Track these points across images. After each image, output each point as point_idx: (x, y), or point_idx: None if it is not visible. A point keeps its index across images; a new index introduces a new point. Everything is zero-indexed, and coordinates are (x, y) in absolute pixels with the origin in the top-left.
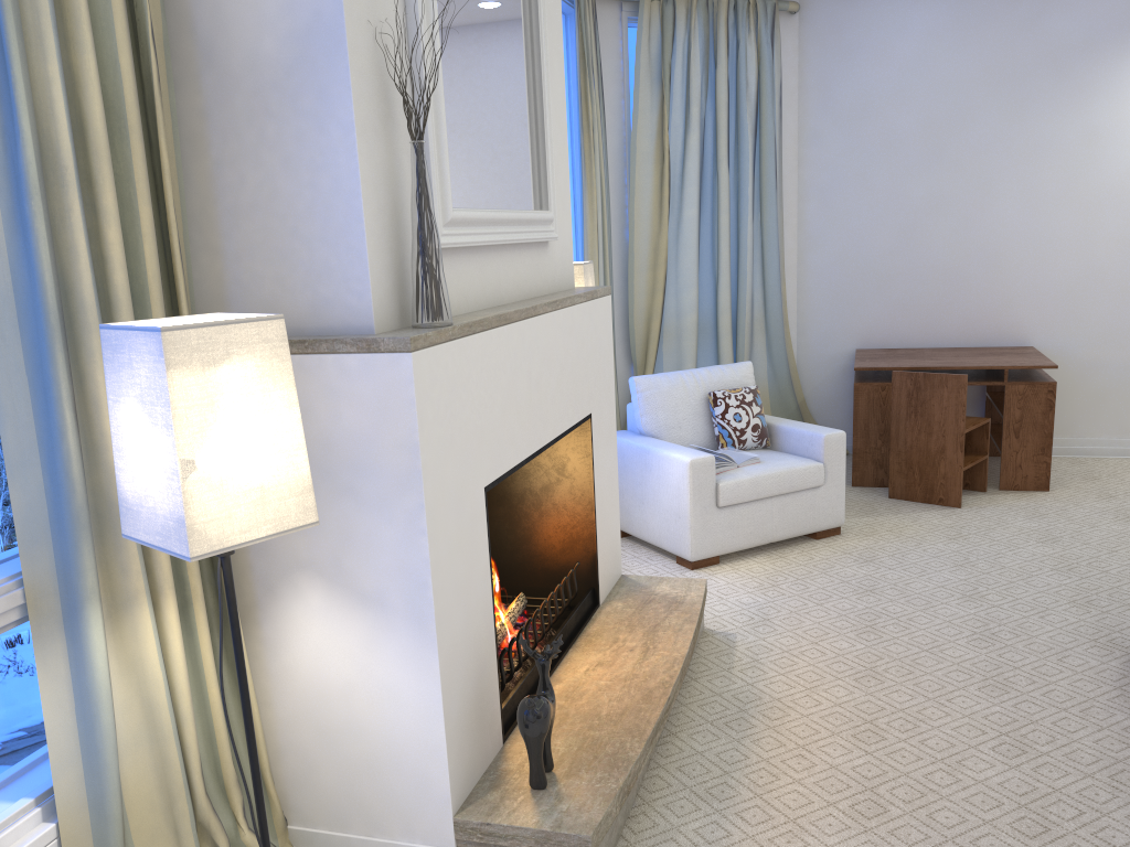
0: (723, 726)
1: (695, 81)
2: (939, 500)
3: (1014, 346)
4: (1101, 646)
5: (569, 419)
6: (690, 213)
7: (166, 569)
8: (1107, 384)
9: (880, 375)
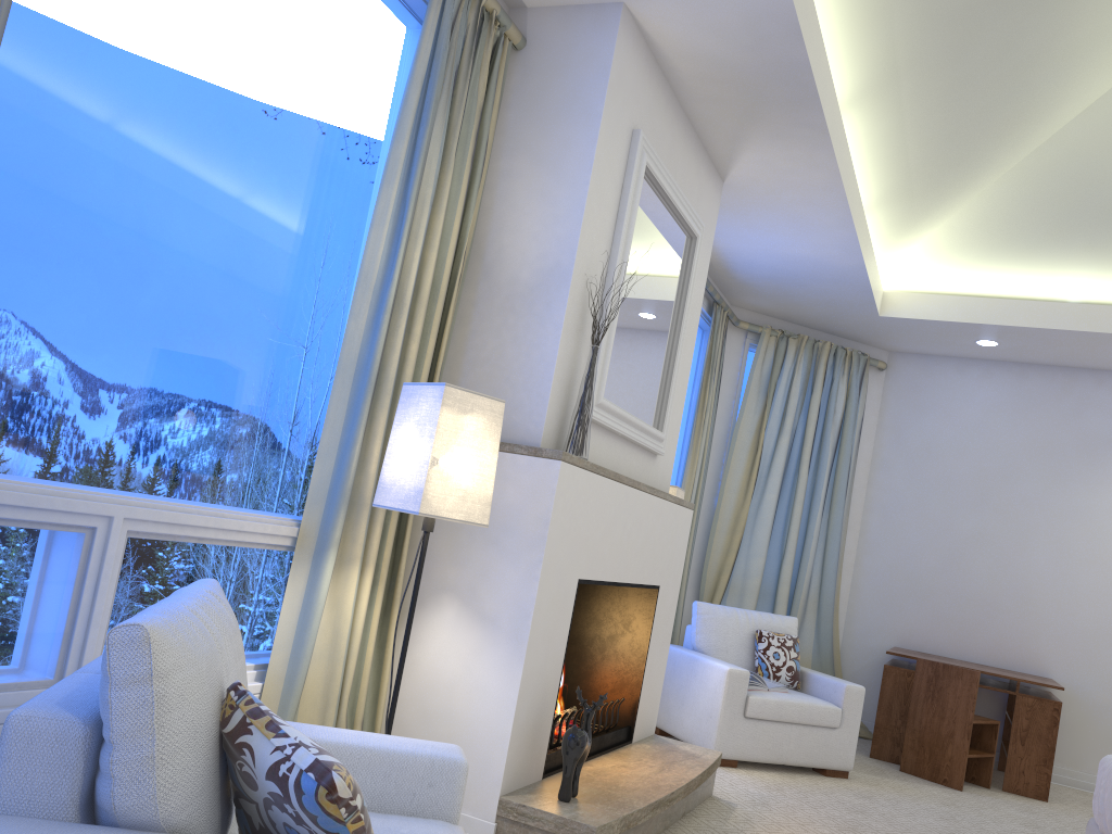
0: None
1: (793, 399)
2: (943, 780)
3: (1035, 675)
4: None
5: (643, 578)
6: (770, 496)
7: (375, 550)
8: None
9: (909, 666)
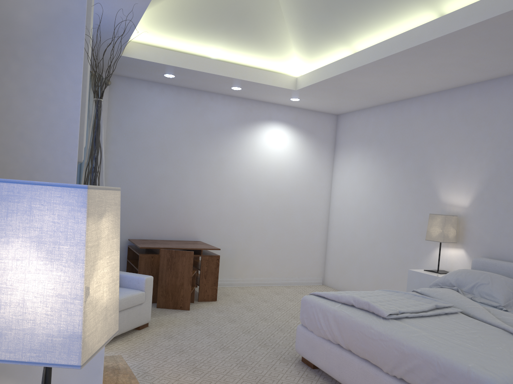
0: None
1: None
2: (180, 307)
3: (194, 240)
4: (283, 361)
5: None
6: None
7: None
8: (225, 257)
9: (147, 251)
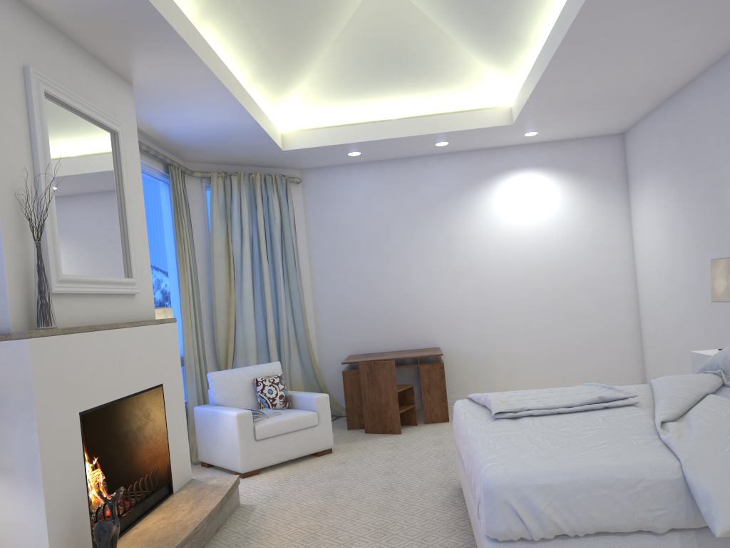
0: (234, 546)
1: (245, 216)
2: (390, 430)
3: (430, 347)
4: (443, 486)
5: (145, 384)
6: (247, 284)
7: None
8: (479, 364)
9: (358, 366)
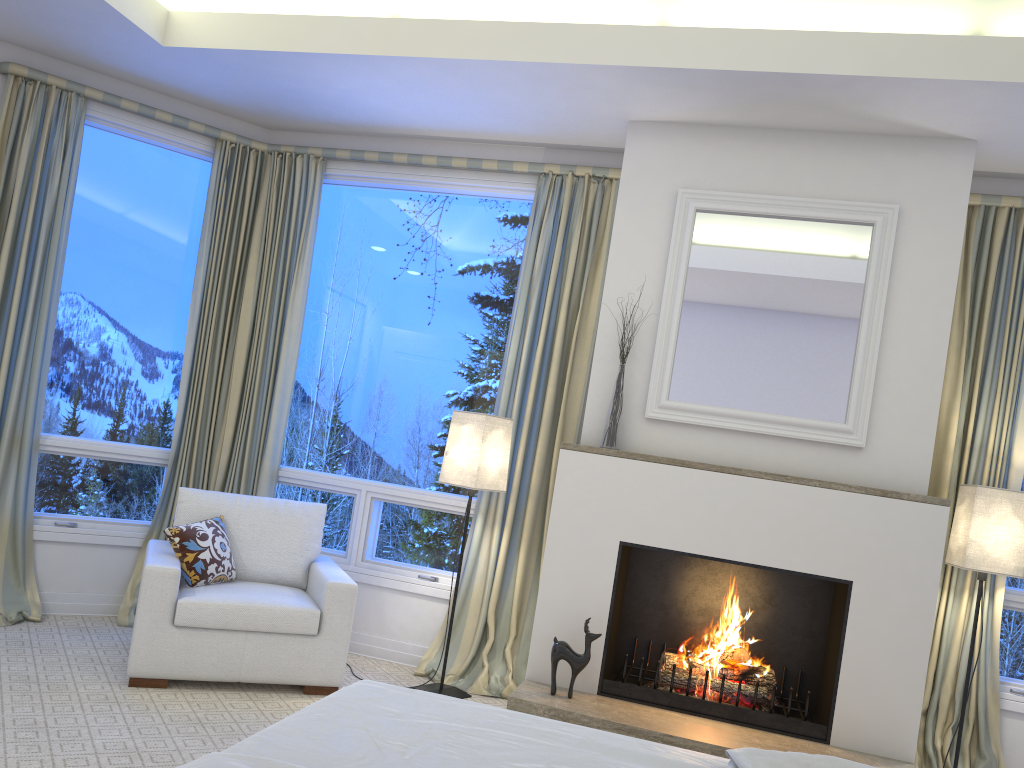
0: None
1: None
2: None
3: None
4: None
5: (791, 564)
6: None
7: (507, 517)
8: None
9: None
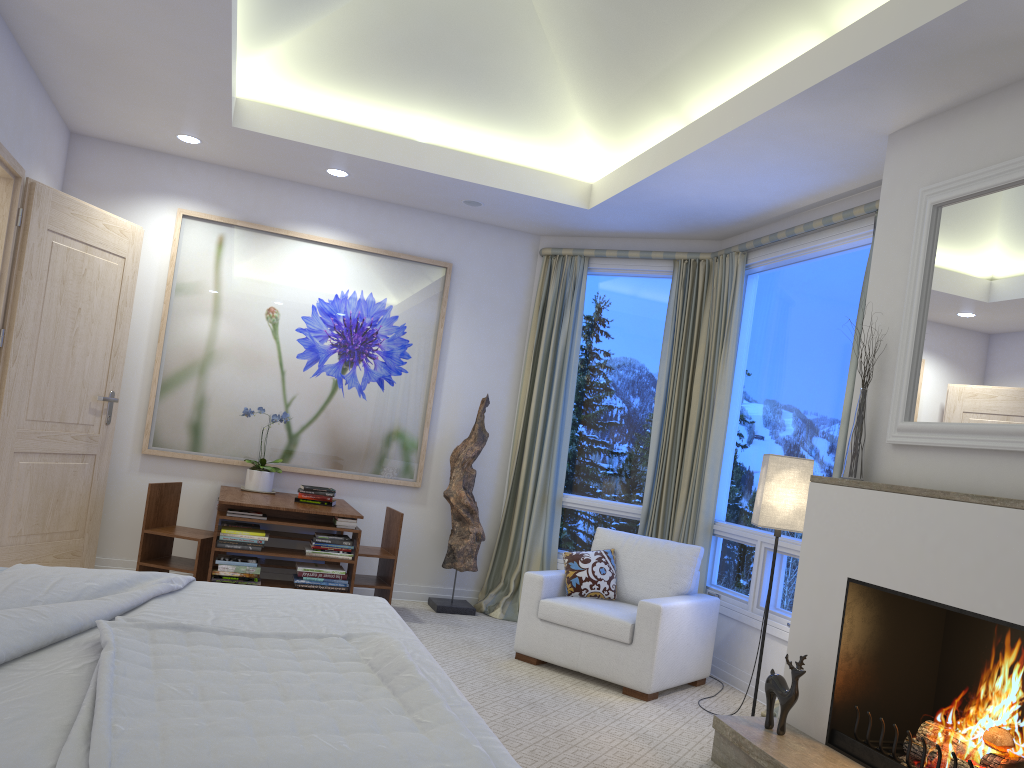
0: None
1: None
2: None
3: None
4: None
5: (995, 610)
6: None
7: None
8: None
9: None
